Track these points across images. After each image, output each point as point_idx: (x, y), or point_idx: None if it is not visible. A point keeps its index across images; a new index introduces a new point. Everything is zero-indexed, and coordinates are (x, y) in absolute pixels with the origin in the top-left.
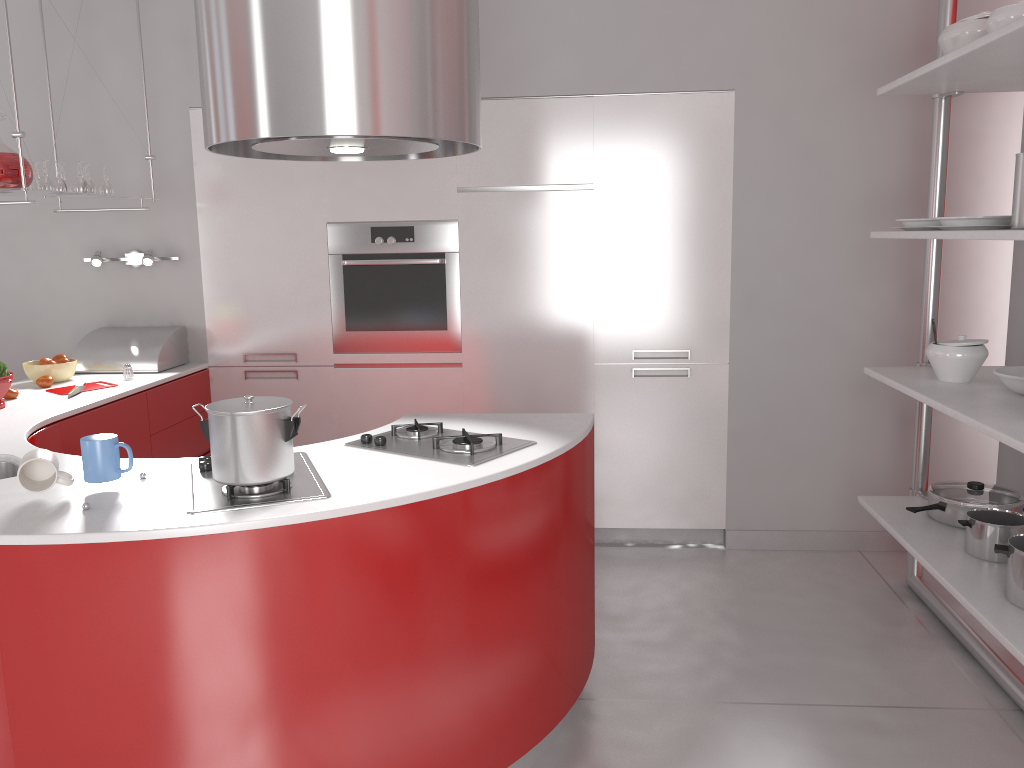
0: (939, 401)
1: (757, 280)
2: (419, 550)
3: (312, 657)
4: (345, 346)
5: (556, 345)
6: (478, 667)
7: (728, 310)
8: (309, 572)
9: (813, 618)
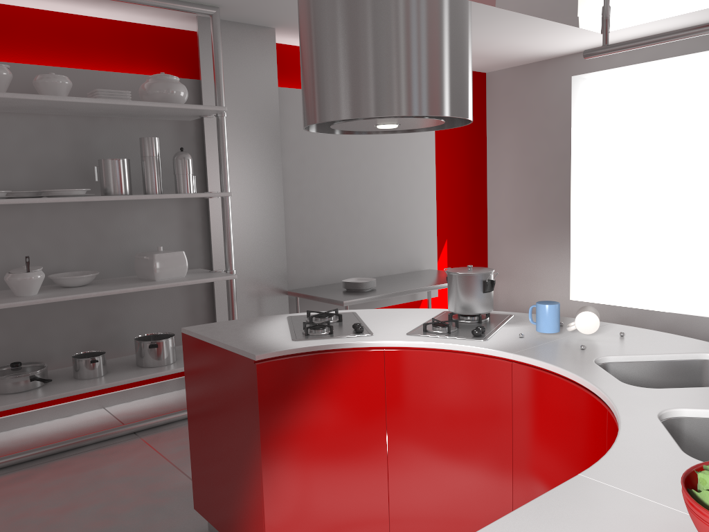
0: (111, 289)
1: None
2: None
3: None
4: None
5: None
6: None
7: None
8: None
9: (37, 494)
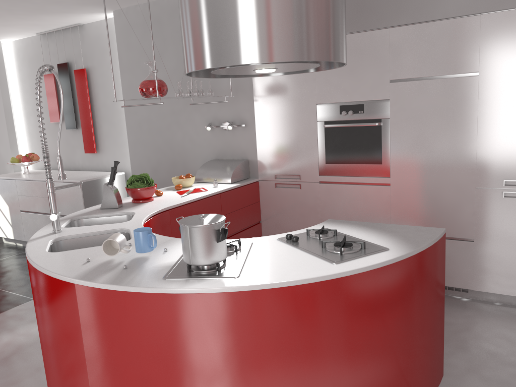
0: None
1: None
2: (288, 315)
3: (222, 368)
4: (325, 172)
5: (450, 175)
6: None
7: None
8: (219, 321)
9: None
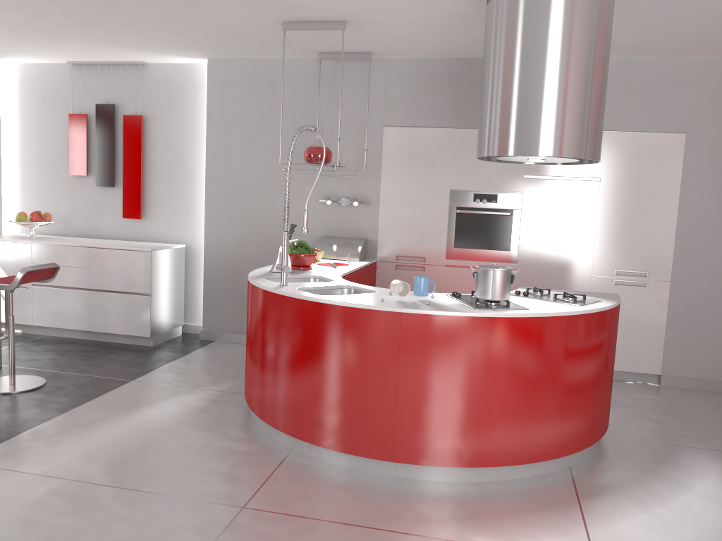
0: None
1: (690, 236)
2: (564, 337)
3: (519, 376)
4: (452, 255)
5: (571, 264)
6: (578, 397)
7: (672, 251)
8: (523, 339)
9: (719, 419)
